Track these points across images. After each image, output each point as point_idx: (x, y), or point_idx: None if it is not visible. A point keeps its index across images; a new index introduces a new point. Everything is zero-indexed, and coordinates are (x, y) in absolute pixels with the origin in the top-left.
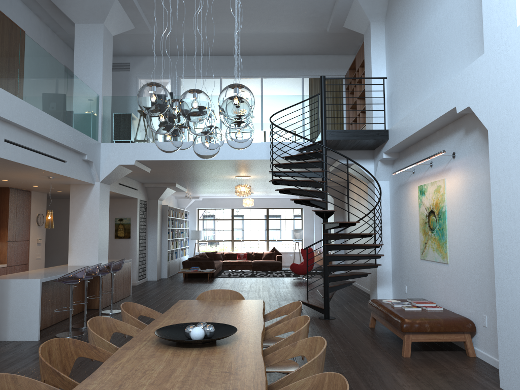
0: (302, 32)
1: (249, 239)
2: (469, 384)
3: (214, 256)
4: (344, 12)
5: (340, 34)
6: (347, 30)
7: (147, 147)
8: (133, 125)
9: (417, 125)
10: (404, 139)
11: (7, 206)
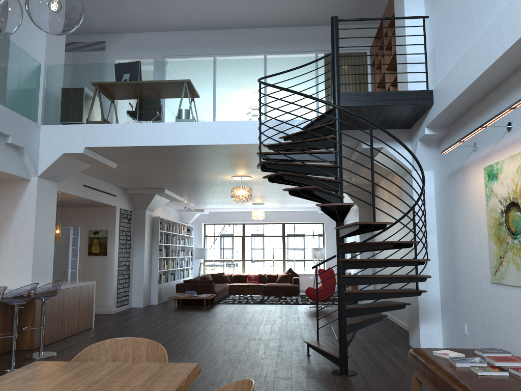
0: None
1: (263, 259)
2: None
3: (220, 278)
4: None
5: None
6: None
7: (100, 129)
8: (84, 101)
9: (485, 60)
10: (461, 94)
11: None
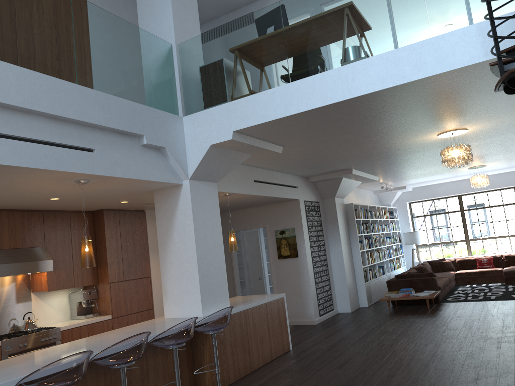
0: None
1: (493, 235)
2: None
3: (441, 265)
4: None
5: None
6: None
7: (246, 103)
8: (223, 74)
9: None
10: None
11: (104, 235)
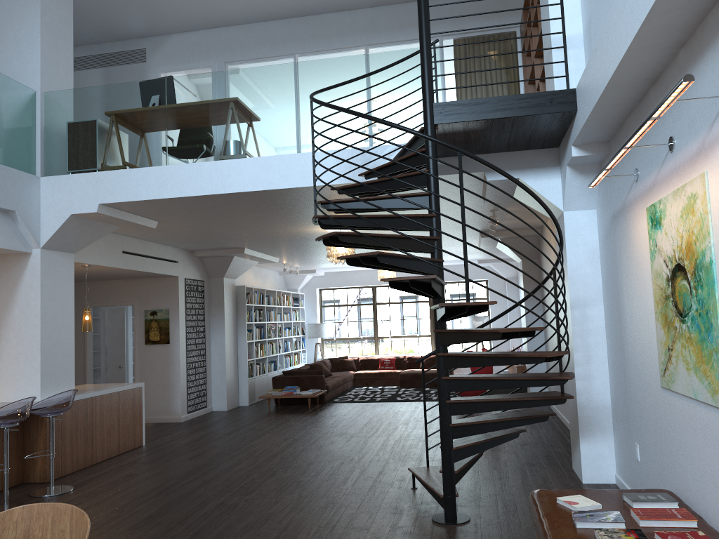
0: None
1: (403, 334)
2: None
3: (342, 364)
4: None
5: None
6: None
7: (117, 177)
8: (95, 139)
9: (622, 41)
10: (603, 95)
11: None
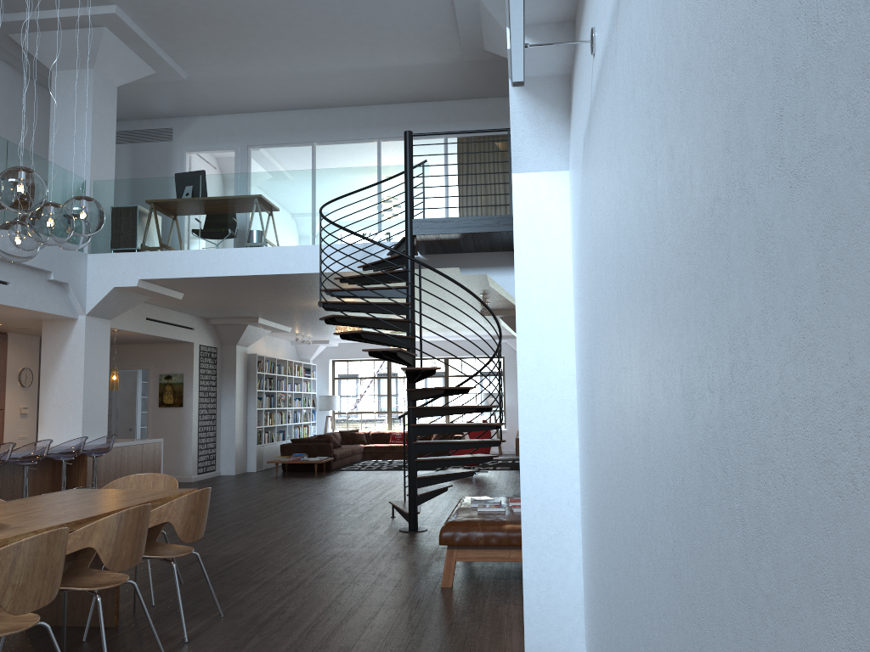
0: (424, 62)
1: None
2: (482, 627)
3: (352, 437)
4: (474, 26)
5: (489, 62)
6: (494, 54)
7: (156, 257)
8: (137, 224)
9: None
10: None
11: None
